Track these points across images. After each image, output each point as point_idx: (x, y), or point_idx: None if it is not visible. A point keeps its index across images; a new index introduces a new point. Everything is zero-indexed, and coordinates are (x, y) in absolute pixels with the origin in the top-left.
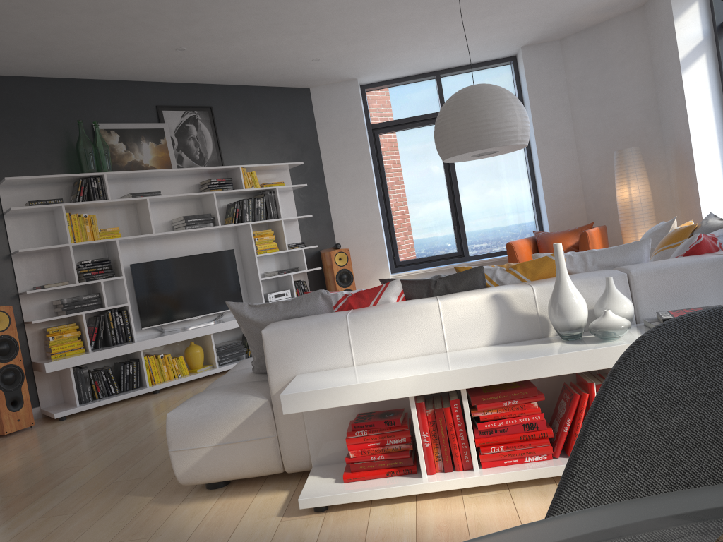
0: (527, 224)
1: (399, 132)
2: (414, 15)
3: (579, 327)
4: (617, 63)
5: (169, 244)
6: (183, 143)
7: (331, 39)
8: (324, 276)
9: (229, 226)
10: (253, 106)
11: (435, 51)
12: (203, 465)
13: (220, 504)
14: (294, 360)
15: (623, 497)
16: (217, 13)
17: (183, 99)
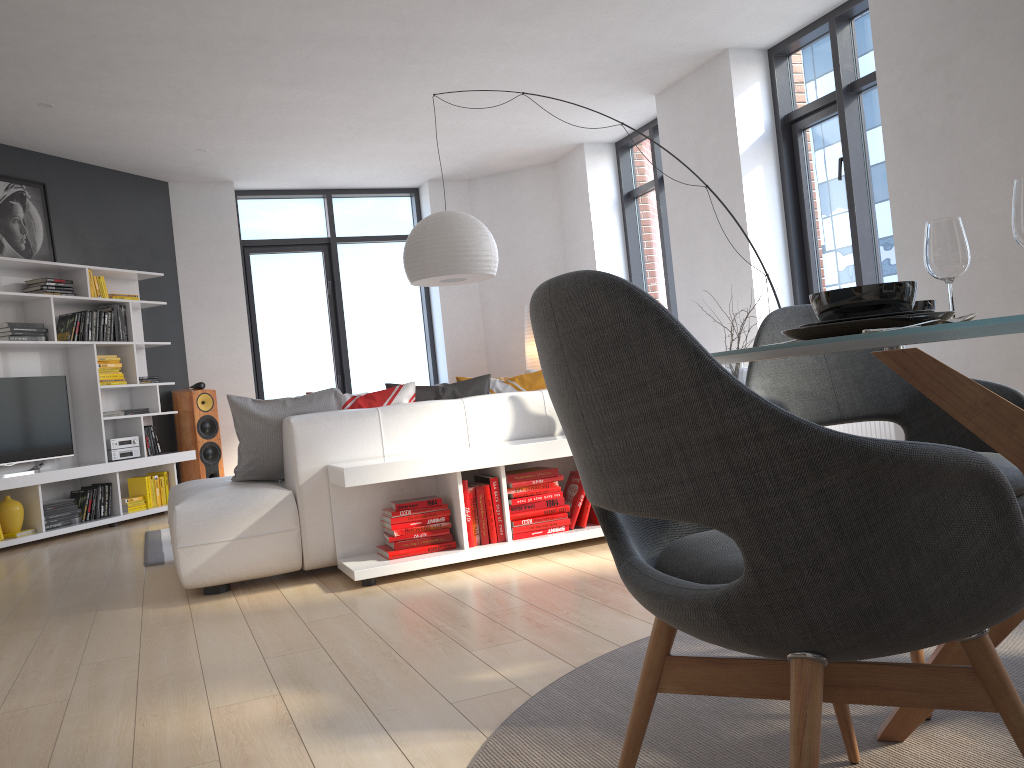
0: (421, 379)
1: (275, 254)
2: (341, 125)
3: None
4: (527, 215)
5: None
6: (6, 225)
7: (236, 131)
8: (175, 424)
9: (66, 344)
10: (98, 193)
11: (339, 167)
12: (217, 562)
13: (245, 598)
14: (324, 449)
15: (771, 368)
16: (128, 75)
17: (8, 167)
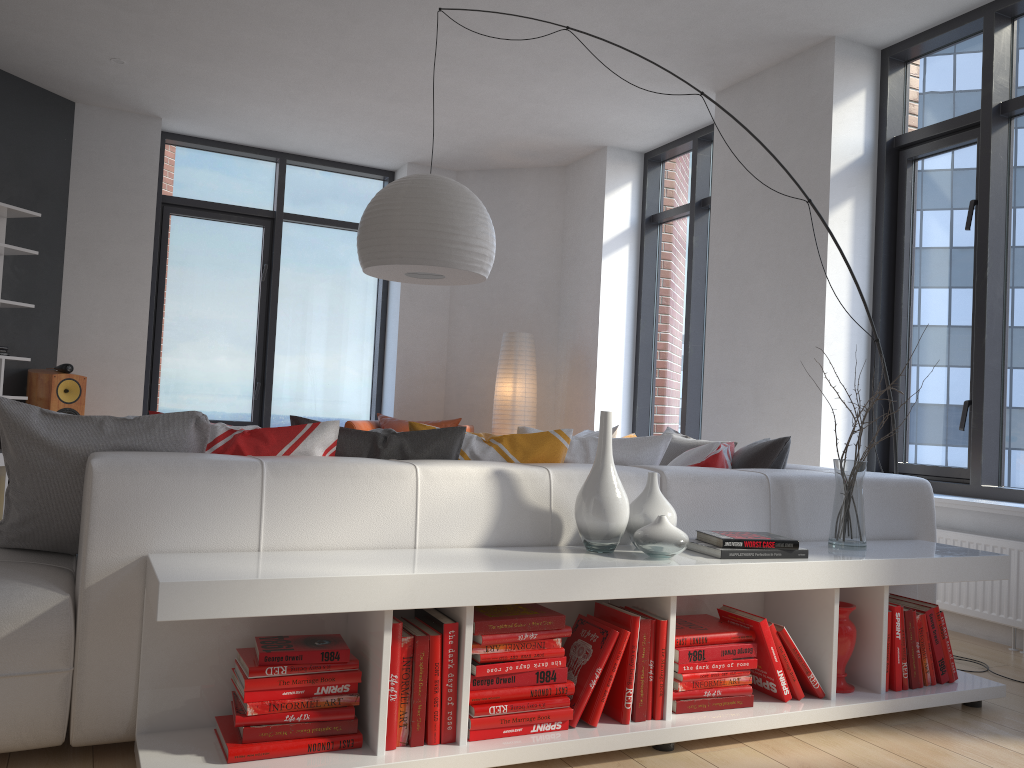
0: (361, 403)
1: (203, 220)
2: (307, 58)
3: (619, 535)
4: (522, 225)
5: None
6: None
7: (165, 38)
8: None
9: None
10: None
11: (299, 123)
12: None
13: None
14: (147, 525)
15: None
16: None
17: None
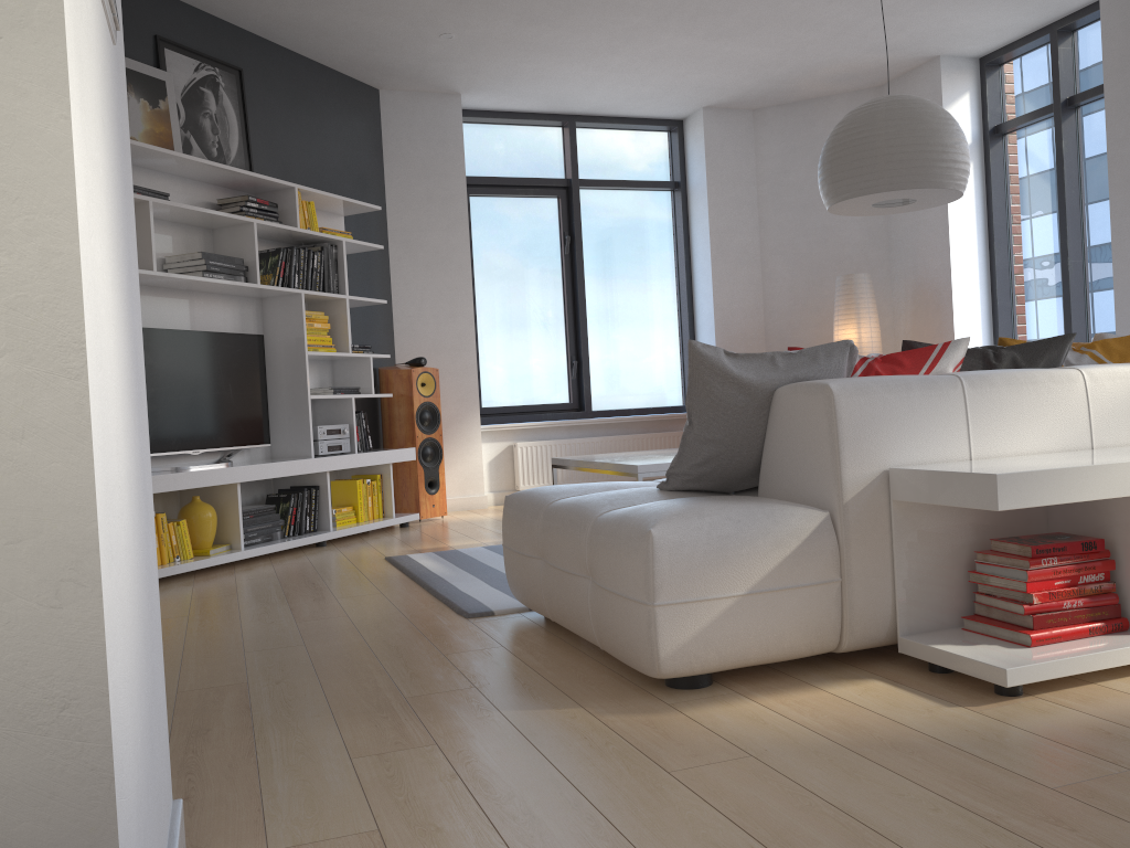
0: (673, 372)
1: (500, 198)
2: (651, 2)
3: None
4: None
5: (154, 303)
6: (195, 120)
7: (509, 3)
8: (383, 412)
9: (269, 290)
10: (302, 92)
11: (605, 78)
12: (716, 634)
13: (778, 704)
14: (883, 441)
15: None
16: None
17: (198, 40)
